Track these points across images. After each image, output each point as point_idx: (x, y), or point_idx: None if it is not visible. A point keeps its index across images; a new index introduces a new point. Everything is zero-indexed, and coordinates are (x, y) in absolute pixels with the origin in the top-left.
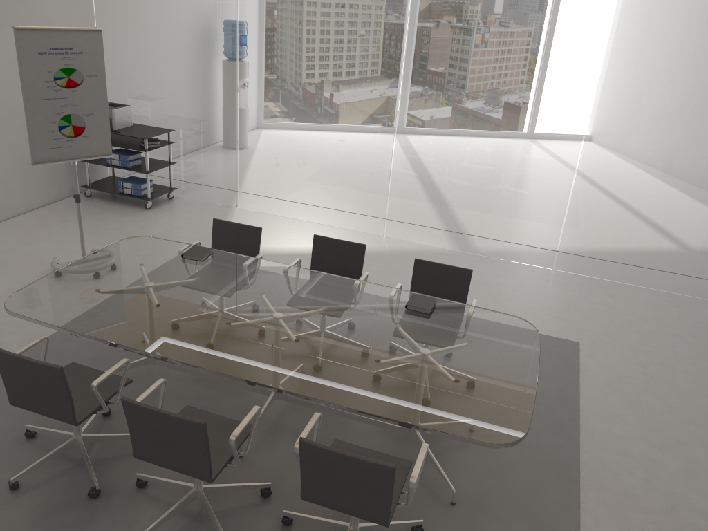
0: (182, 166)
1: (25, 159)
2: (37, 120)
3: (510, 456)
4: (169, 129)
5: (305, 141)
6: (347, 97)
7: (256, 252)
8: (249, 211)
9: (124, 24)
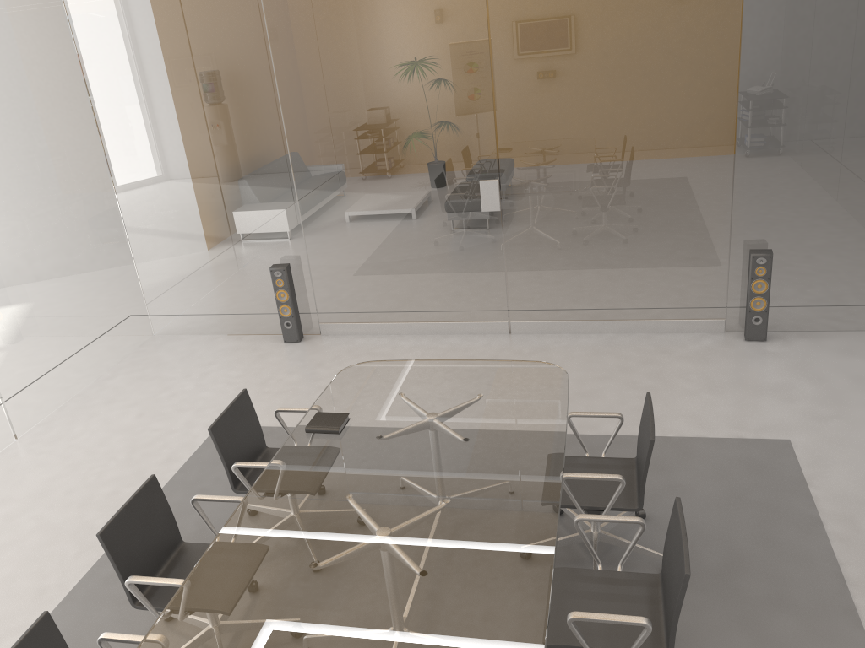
0: None
1: None
2: None
3: None
4: None
5: None
6: None
7: None
8: None
9: None
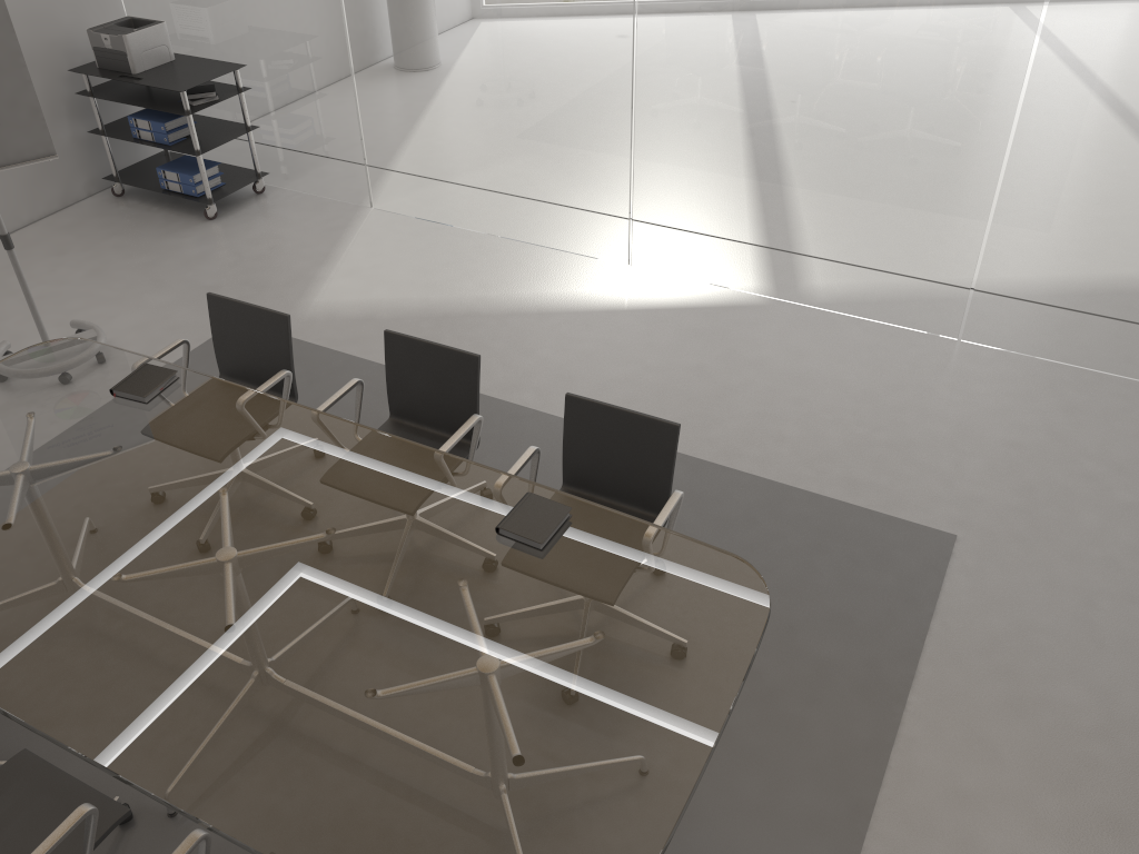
0: (271, 131)
1: None
2: None
3: (707, 843)
4: (236, 65)
5: (471, 81)
6: None
7: (286, 361)
8: (391, 215)
9: None
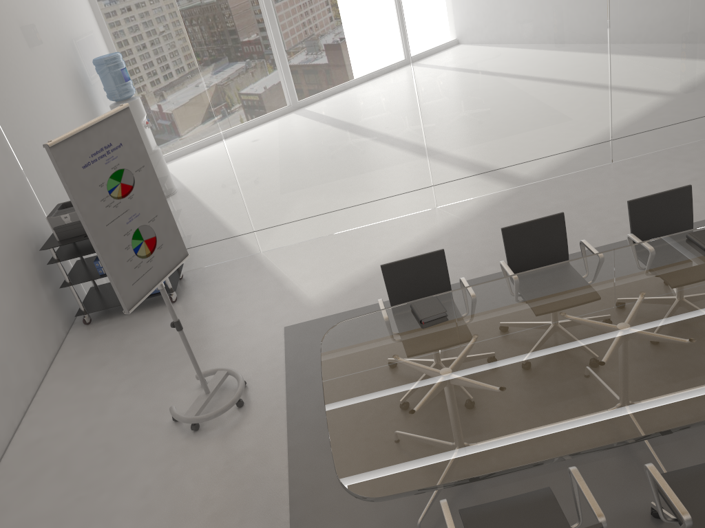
0: None
1: (13, 317)
2: (112, 254)
3: None
4: None
5: (319, 146)
6: (352, 78)
7: (446, 279)
8: (278, 249)
9: (38, 102)
